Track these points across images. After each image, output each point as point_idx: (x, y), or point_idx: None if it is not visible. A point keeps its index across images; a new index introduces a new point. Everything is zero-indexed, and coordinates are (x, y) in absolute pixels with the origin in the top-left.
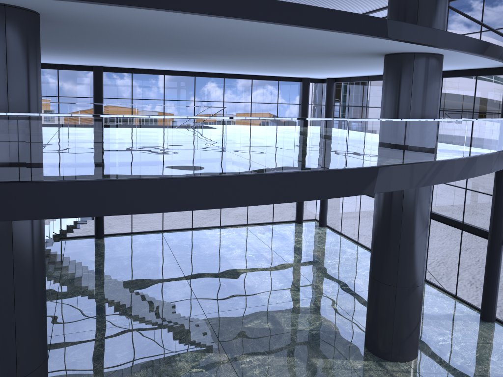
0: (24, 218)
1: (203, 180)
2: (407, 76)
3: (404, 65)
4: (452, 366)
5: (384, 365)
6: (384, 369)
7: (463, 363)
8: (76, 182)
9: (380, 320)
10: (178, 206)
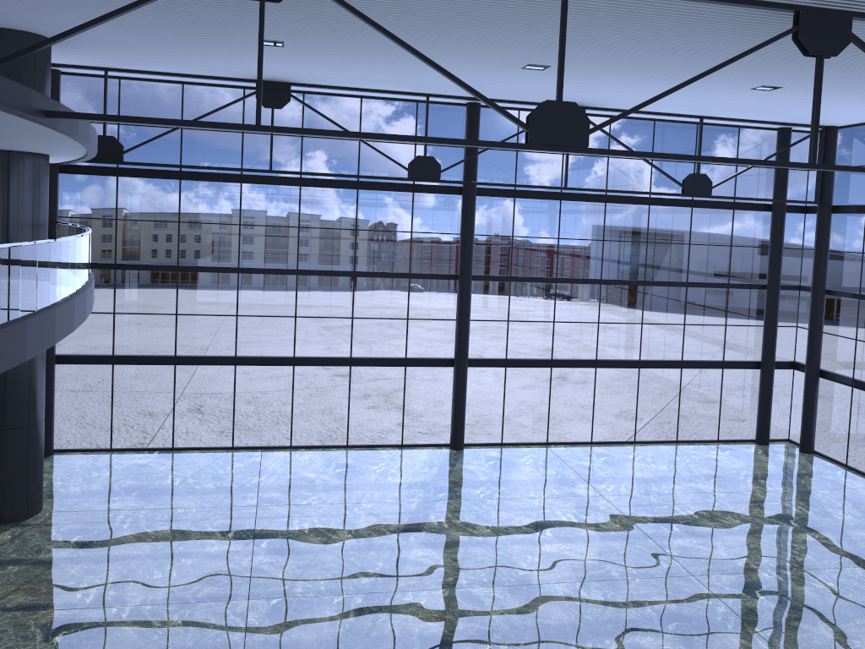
0: (5, 369)
1: (67, 305)
2: (28, 179)
3: (22, 166)
4: (78, 494)
5: (29, 523)
6: (34, 525)
7: (82, 488)
8: (28, 319)
9: (12, 475)
10: (60, 336)
